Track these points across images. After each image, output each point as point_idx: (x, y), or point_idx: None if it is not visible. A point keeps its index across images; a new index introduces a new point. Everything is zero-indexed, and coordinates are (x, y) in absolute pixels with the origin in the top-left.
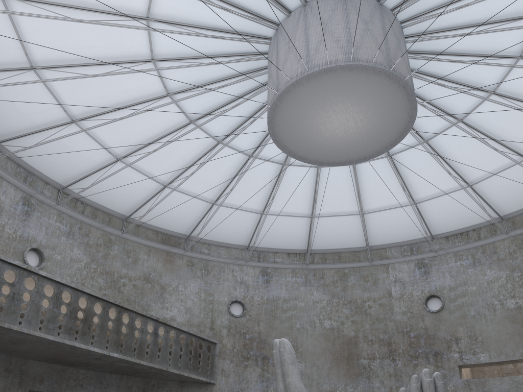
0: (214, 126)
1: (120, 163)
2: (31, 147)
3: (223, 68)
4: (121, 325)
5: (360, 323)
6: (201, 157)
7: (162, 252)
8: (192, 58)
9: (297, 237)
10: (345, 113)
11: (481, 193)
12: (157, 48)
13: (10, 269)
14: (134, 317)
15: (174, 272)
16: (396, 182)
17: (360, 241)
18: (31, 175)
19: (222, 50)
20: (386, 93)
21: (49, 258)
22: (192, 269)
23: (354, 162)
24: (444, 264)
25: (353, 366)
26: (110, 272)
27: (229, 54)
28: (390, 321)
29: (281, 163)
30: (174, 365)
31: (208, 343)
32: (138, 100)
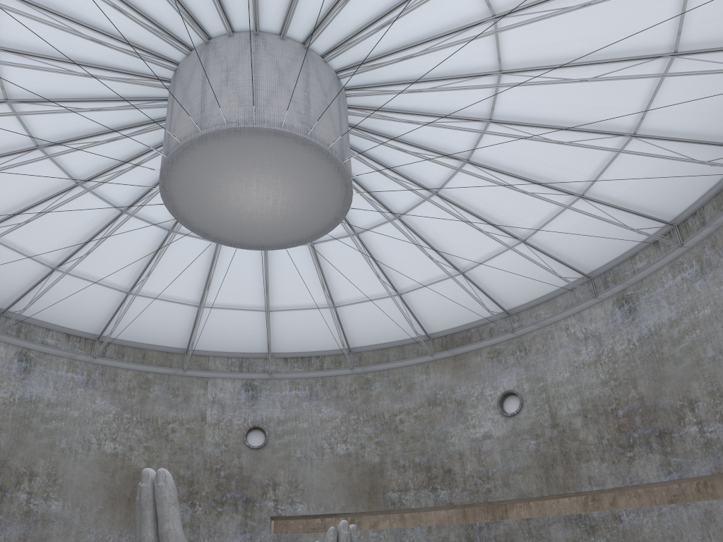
0: (41, 121)
1: None
2: None
3: (101, 51)
4: None
5: (157, 451)
6: None
7: None
8: (61, 16)
9: (92, 315)
10: (269, 188)
11: (342, 318)
12: None
13: None
14: None
15: None
16: (257, 280)
17: (179, 340)
18: None
19: (113, 28)
20: (326, 185)
21: None
22: None
23: (247, 247)
24: (276, 390)
25: None
26: None
27: (121, 39)
28: (197, 454)
29: (121, 209)
30: None
31: None
32: None
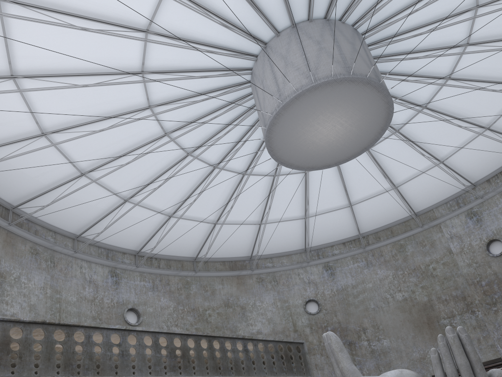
0: (234, 163)
1: (173, 218)
2: (102, 232)
3: (222, 117)
4: (214, 351)
5: (430, 286)
6: (235, 191)
7: (233, 277)
8: (195, 121)
9: (345, 227)
10: (328, 121)
11: None
12: (166, 124)
13: (114, 333)
14: (223, 341)
15: (249, 292)
16: (415, 150)
17: (405, 211)
18: (110, 251)
19: (216, 105)
20: (356, 93)
21: (143, 312)
22: (263, 284)
23: (357, 155)
24: (493, 206)
25: (436, 328)
26: (195, 308)
27: (222, 106)
28: (458, 277)
29: (303, 171)
30: (270, 372)
31: (296, 345)
32: (167, 166)
